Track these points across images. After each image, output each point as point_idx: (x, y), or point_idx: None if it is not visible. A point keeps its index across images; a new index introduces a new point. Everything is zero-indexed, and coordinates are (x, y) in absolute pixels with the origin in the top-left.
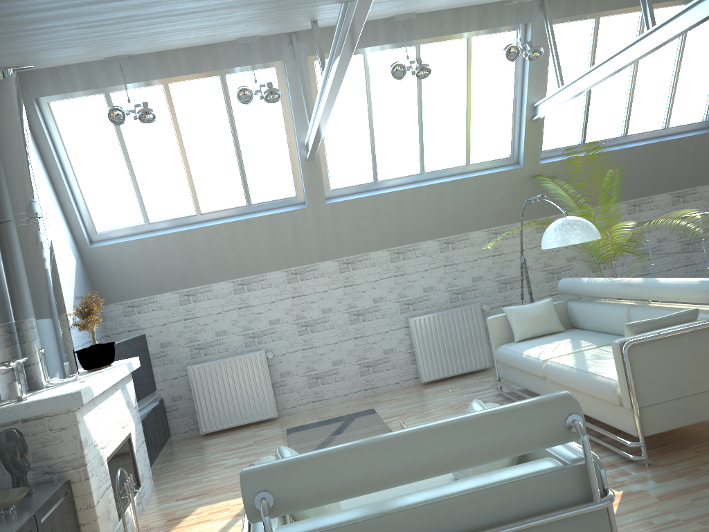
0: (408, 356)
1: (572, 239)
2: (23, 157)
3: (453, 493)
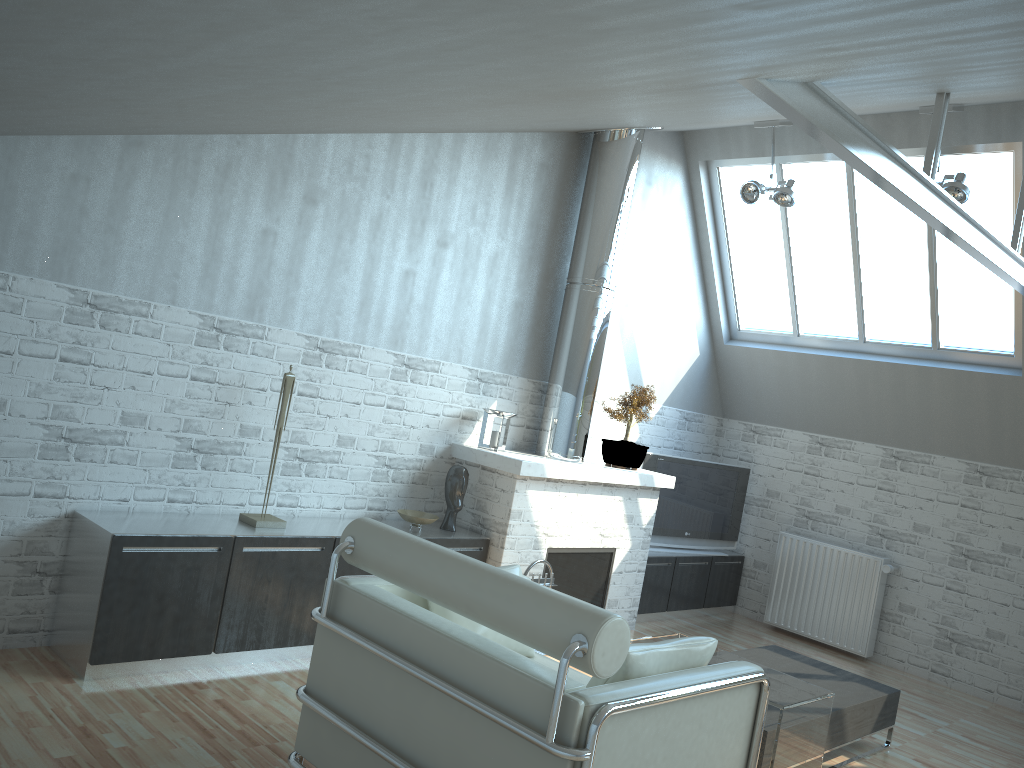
0: None
1: None
2: (607, 222)
3: (465, 641)
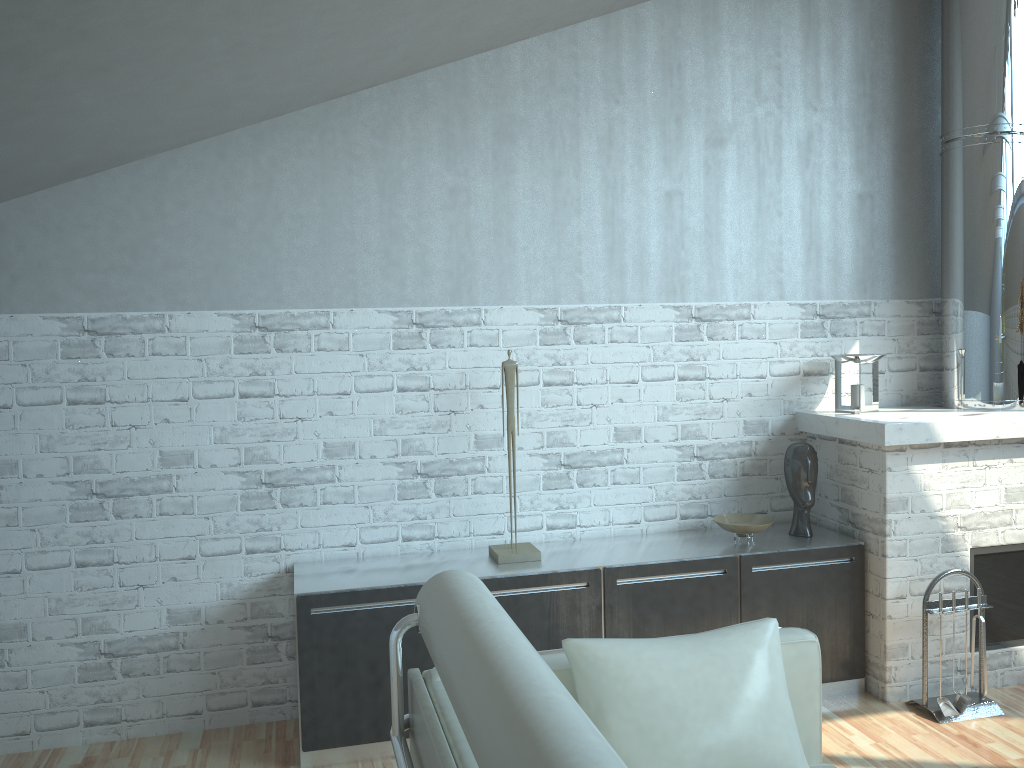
0: None
1: None
2: (985, 30)
3: None
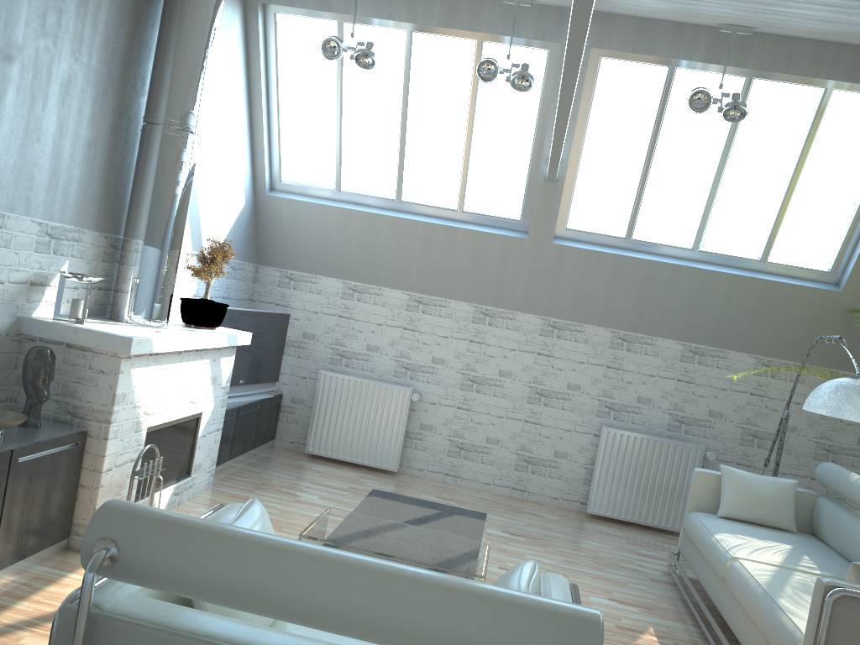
0: (583, 472)
1: (850, 412)
2: (197, 57)
3: None
